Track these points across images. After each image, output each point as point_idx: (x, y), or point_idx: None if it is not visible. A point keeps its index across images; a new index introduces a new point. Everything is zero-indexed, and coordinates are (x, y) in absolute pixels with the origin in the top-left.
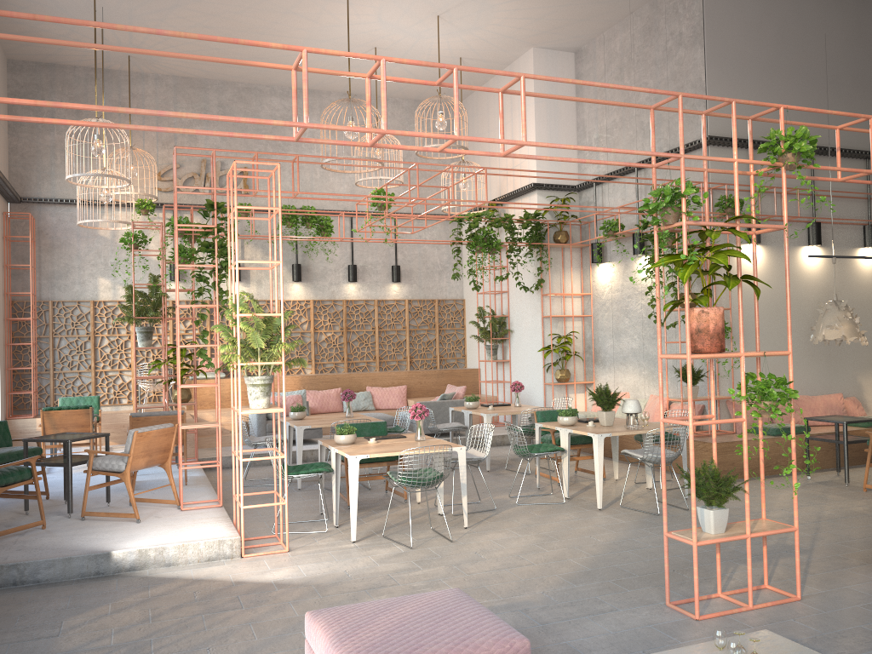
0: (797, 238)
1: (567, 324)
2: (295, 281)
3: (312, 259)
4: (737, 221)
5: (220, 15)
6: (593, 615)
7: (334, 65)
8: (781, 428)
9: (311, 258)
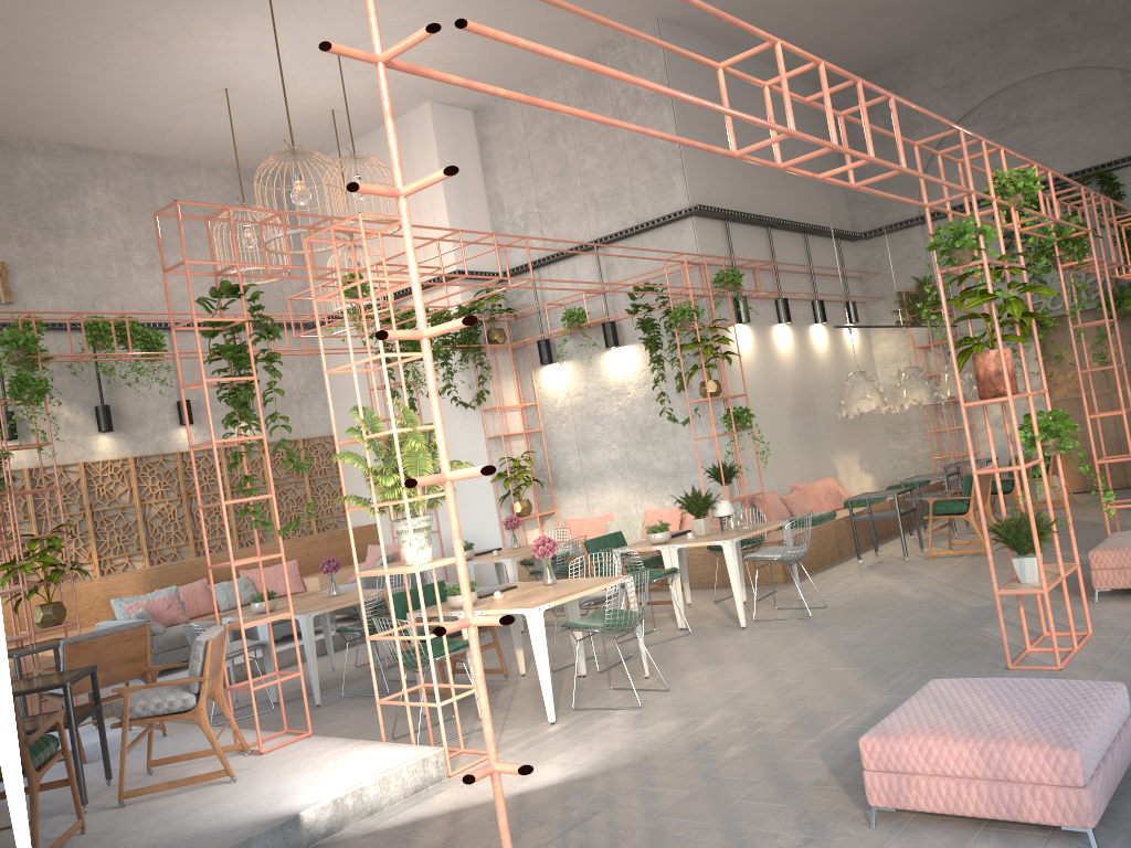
0: (770, 317)
1: (512, 445)
2: (104, 431)
3: (143, 393)
4: (1005, 260)
5: (13, 22)
6: None
7: (148, 111)
8: (817, 516)
9: (120, 395)
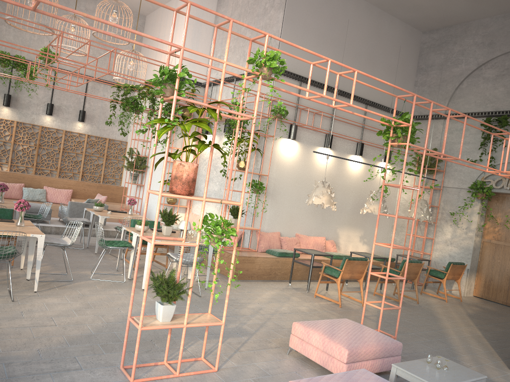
0: (318, 142)
1: None
2: (4, 105)
3: (16, 92)
4: (218, 105)
5: None
6: (58, 372)
7: None
8: (282, 252)
9: (20, 92)
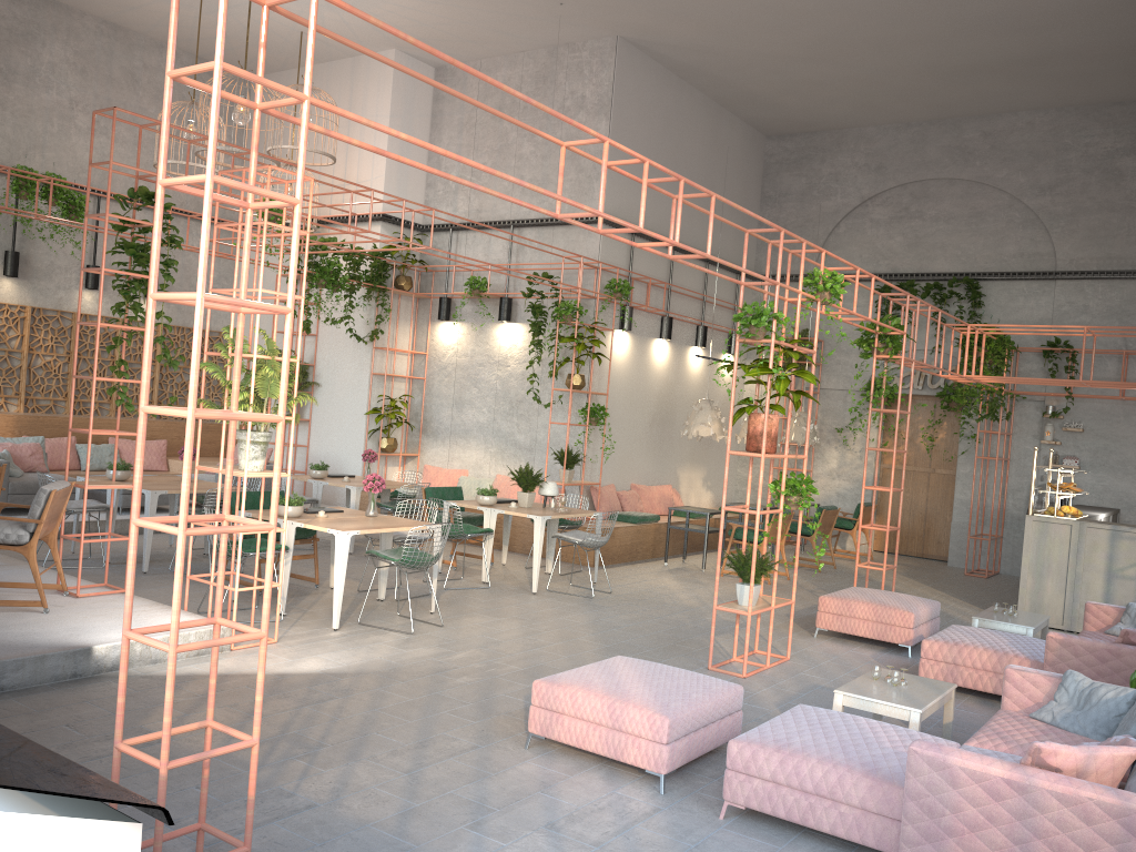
0: (653, 330)
1: (394, 385)
2: (8, 276)
3: (54, 251)
4: (795, 344)
5: None
6: None
7: None
8: (641, 516)
9: (33, 246)
